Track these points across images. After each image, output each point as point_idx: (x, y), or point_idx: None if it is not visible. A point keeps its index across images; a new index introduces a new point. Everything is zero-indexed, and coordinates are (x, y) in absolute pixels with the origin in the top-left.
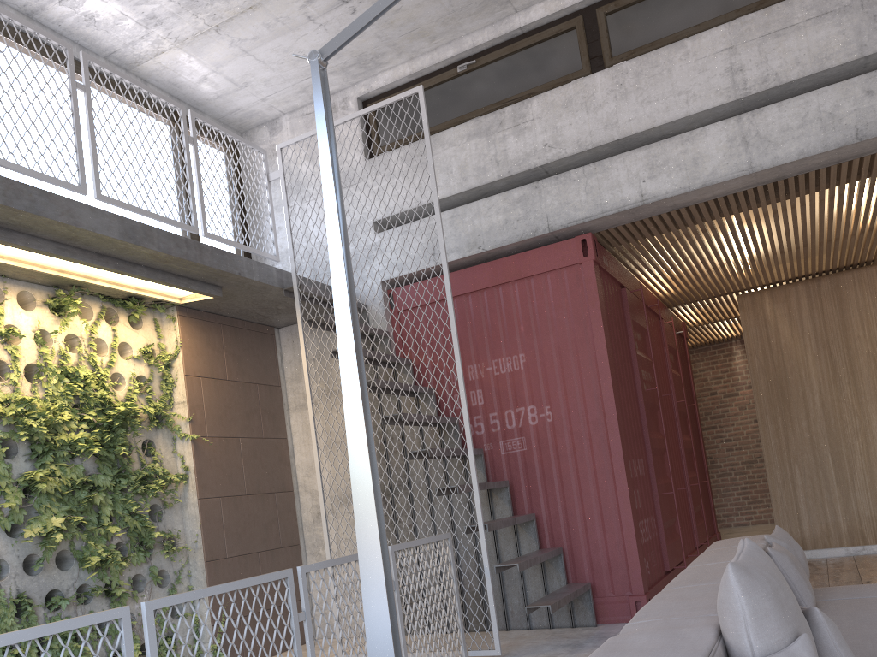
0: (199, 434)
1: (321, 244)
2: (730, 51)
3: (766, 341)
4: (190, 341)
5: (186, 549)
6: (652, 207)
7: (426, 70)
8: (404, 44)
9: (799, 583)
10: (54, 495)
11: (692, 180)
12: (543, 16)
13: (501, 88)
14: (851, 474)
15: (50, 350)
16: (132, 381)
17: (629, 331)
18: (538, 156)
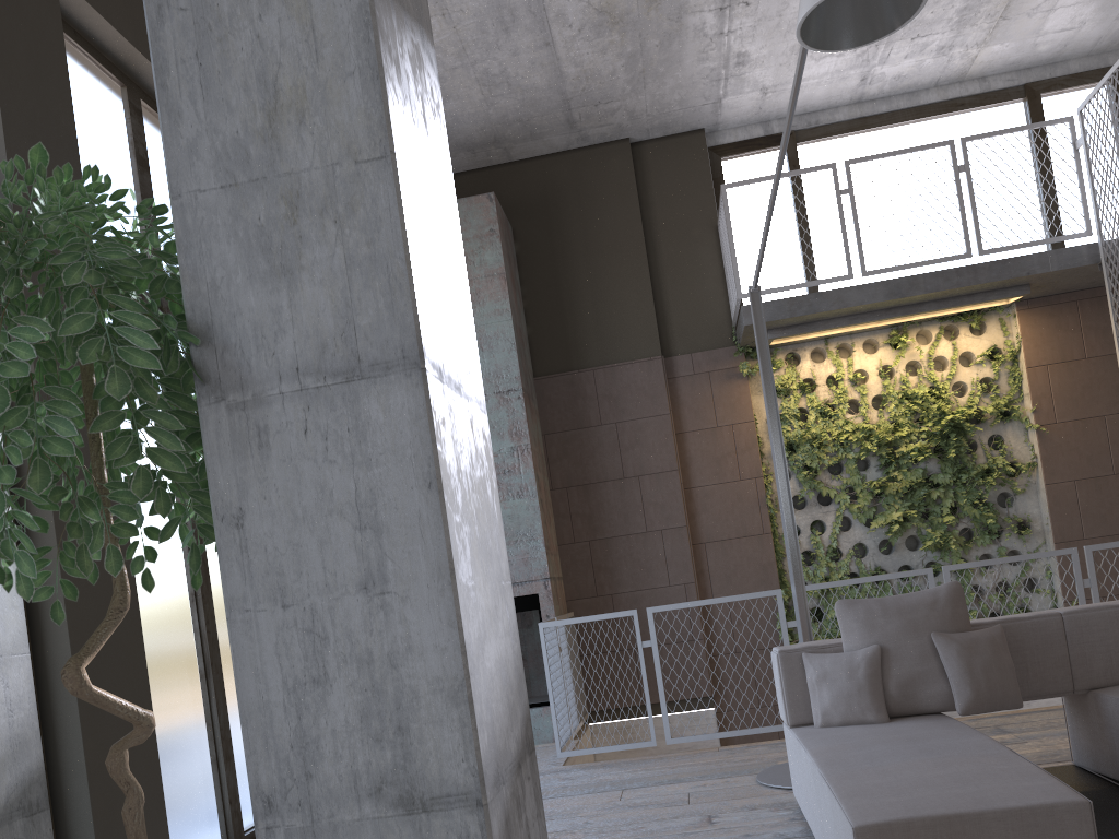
0: (1044, 422)
1: (1114, 211)
2: None
3: None
4: (1032, 333)
5: (1042, 531)
6: None
7: None
8: None
9: None
10: (898, 495)
11: None
12: None
13: None
14: None
15: (892, 379)
16: (974, 385)
17: None
18: None
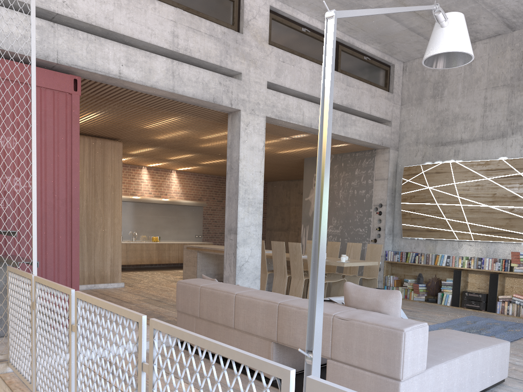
0: None
1: None
2: (175, 24)
3: None
4: None
5: None
6: (119, 82)
7: None
8: None
9: None
10: None
11: (147, 80)
12: None
13: None
14: (94, 246)
15: None
16: None
17: None
18: (57, 5)
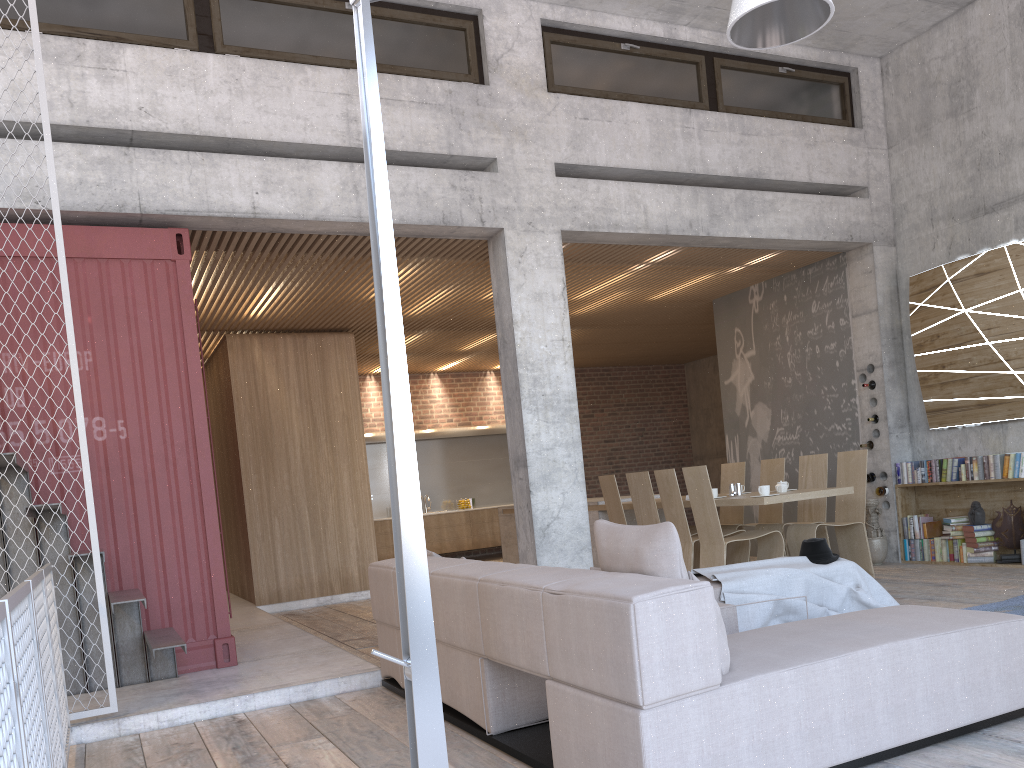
0: None
1: None
2: (348, 98)
3: (253, 388)
4: None
5: None
6: (259, 223)
7: None
8: None
9: None
10: None
11: (306, 209)
12: None
13: (76, 11)
14: (324, 527)
15: None
16: None
17: None
18: (130, 117)
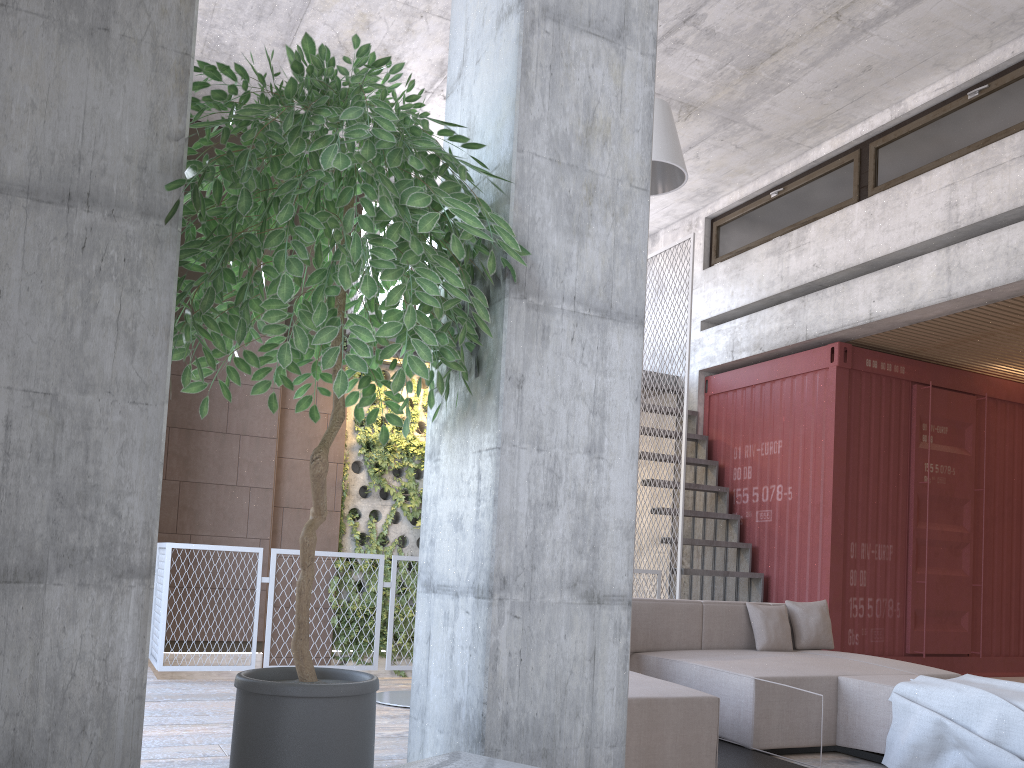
0: None
1: None
2: (951, 187)
3: None
4: None
5: None
6: (883, 323)
7: (751, 195)
8: (728, 179)
9: (759, 629)
10: None
11: (906, 303)
12: (828, 152)
13: (798, 211)
14: None
15: None
16: None
17: (913, 426)
18: (808, 274)
